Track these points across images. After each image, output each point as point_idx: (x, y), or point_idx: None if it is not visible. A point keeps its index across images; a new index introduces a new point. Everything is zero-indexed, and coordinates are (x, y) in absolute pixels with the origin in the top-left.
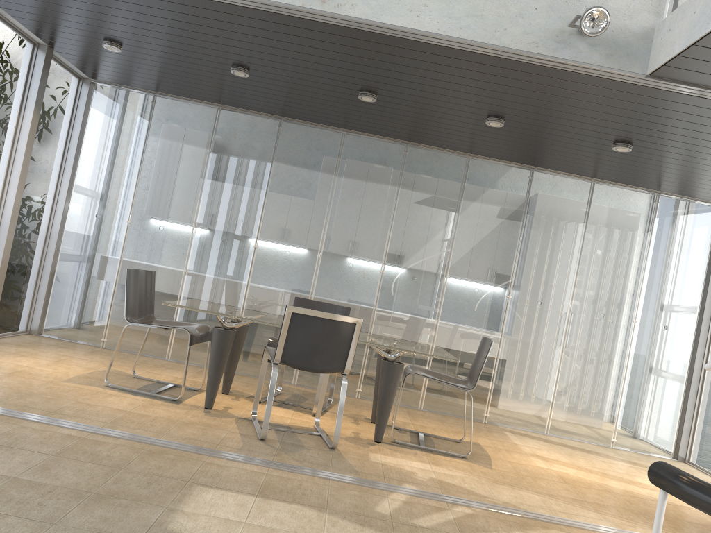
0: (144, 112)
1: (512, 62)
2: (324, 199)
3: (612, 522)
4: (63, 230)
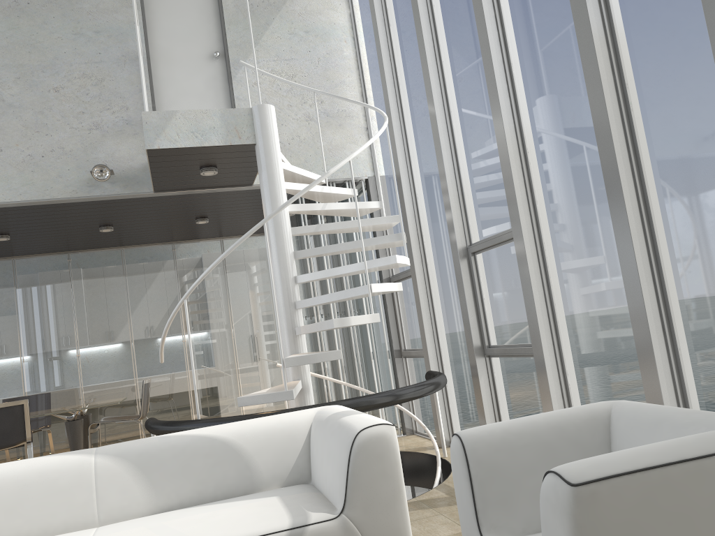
0: None
1: (69, 203)
2: (12, 315)
3: None
4: None
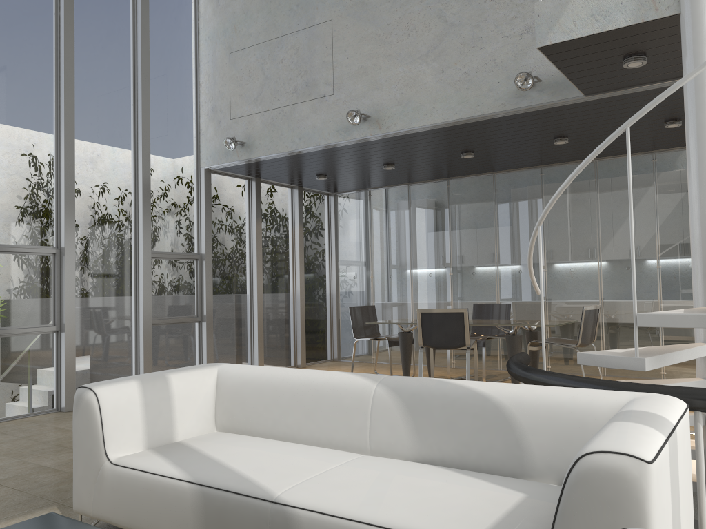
0: (365, 203)
1: (502, 117)
2: (490, 227)
3: None
4: (338, 291)
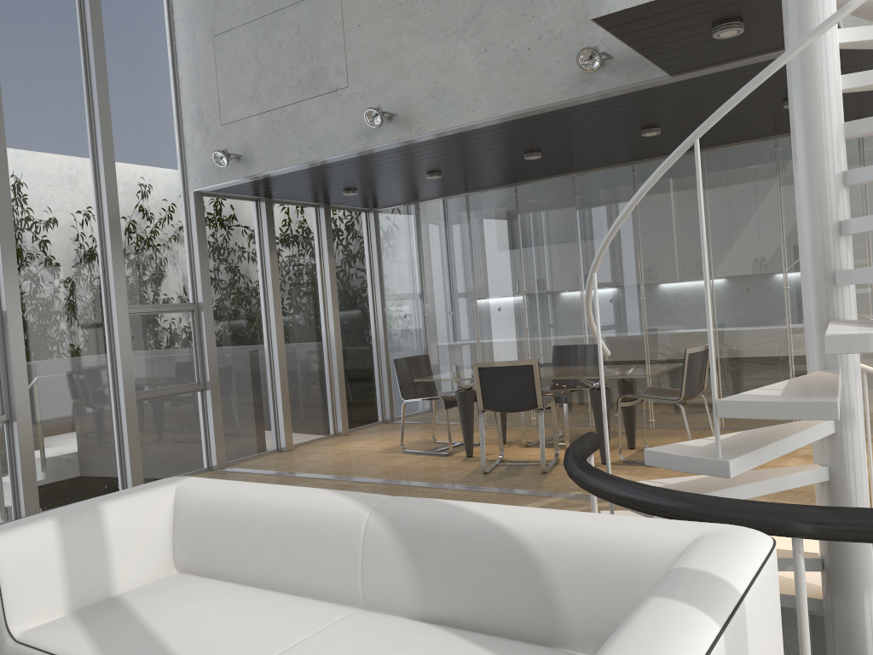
0: (413, 221)
1: (566, 108)
2: (572, 244)
3: None
4: (387, 335)
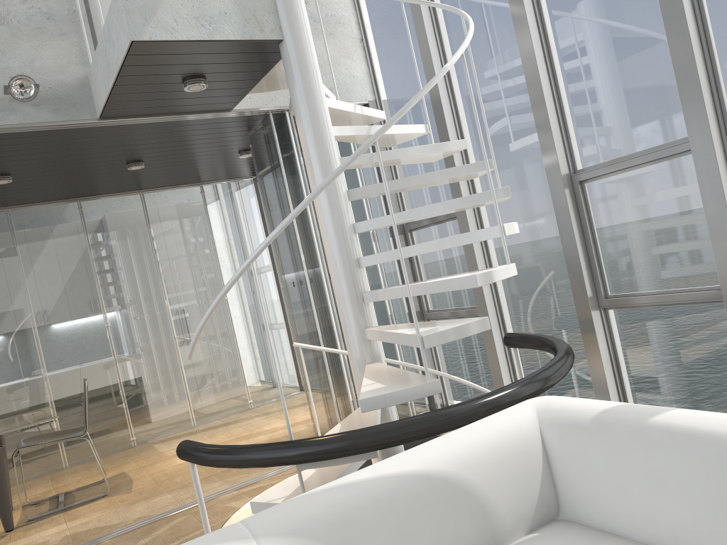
0: None
1: None
2: None
3: (231, 482)
4: None
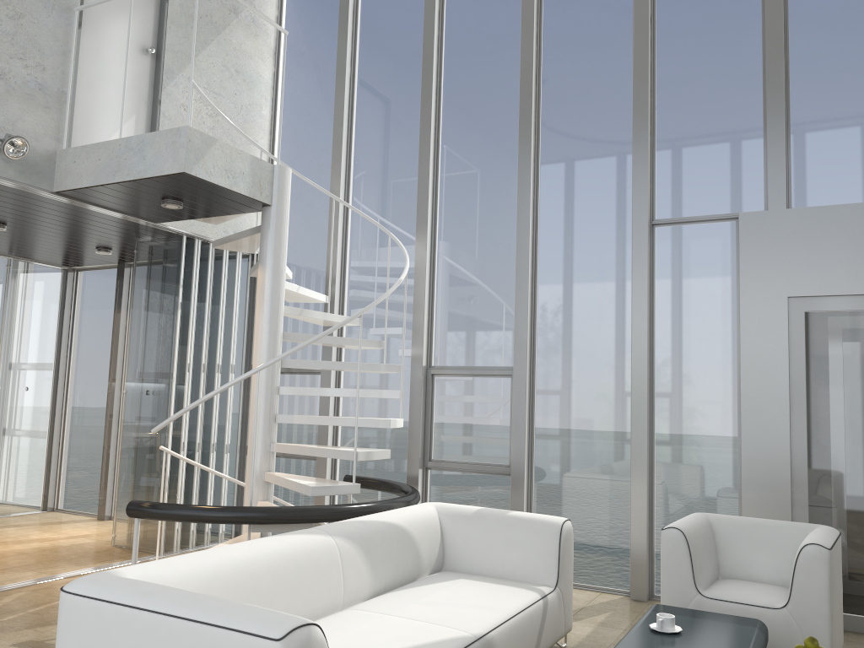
0: None
1: None
2: None
3: (49, 572)
4: None
